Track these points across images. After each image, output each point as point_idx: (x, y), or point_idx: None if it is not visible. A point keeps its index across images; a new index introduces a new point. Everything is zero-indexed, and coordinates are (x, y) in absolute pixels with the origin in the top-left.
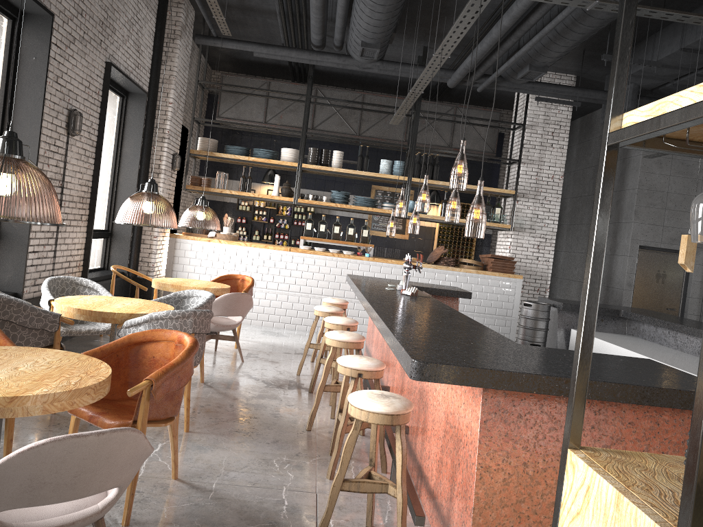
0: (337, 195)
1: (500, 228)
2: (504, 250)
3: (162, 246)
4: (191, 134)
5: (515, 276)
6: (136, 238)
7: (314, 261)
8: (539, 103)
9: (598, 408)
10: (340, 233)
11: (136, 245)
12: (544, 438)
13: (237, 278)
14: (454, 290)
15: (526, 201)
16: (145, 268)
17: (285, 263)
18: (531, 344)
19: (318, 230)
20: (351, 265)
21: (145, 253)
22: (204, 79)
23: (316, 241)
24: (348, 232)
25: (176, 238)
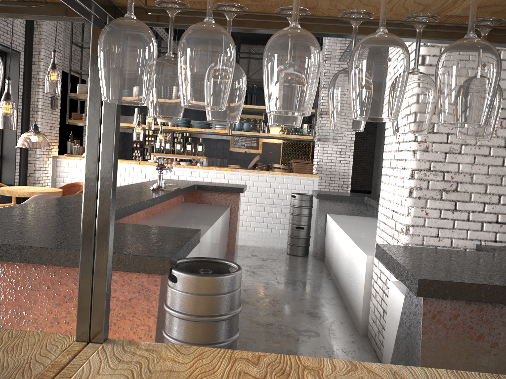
0: (179, 121)
1: (305, 139)
2: (315, 156)
3: (48, 164)
4: (69, 81)
5: (313, 176)
6: (24, 159)
7: (157, 171)
8: (335, 40)
9: (54, 271)
10: (181, 149)
11: (24, 164)
12: (4, 297)
13: (80, 185)
14: (230, 187)
15: (329, 117)
16: (32, 181)
17: (137, 173)
18: (298, 227)
19: (165, 148)
20: (185, 173)
21: (31, 170)
22: (82, 41)
23: (163, 156)
24: (187, 148)
25: (57, 158)
